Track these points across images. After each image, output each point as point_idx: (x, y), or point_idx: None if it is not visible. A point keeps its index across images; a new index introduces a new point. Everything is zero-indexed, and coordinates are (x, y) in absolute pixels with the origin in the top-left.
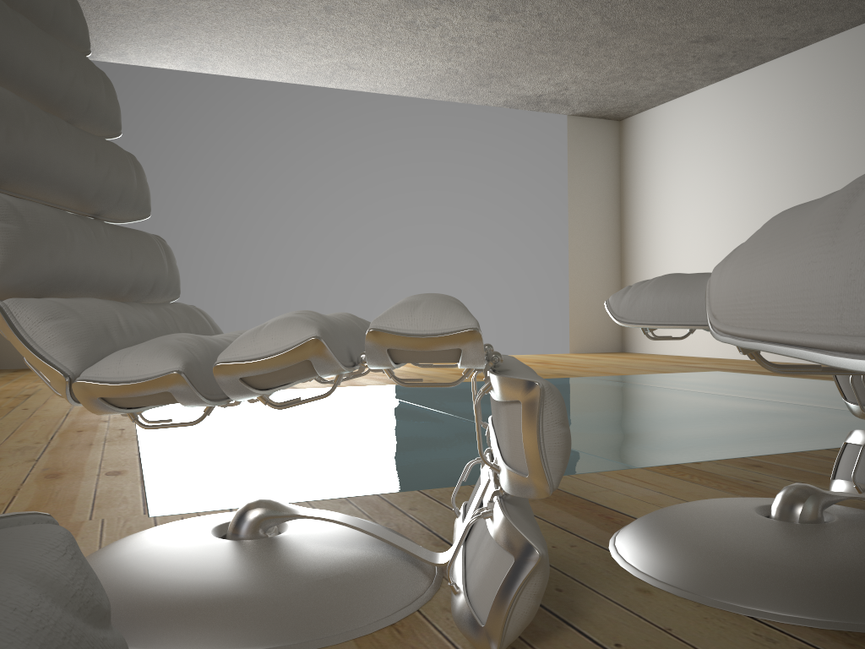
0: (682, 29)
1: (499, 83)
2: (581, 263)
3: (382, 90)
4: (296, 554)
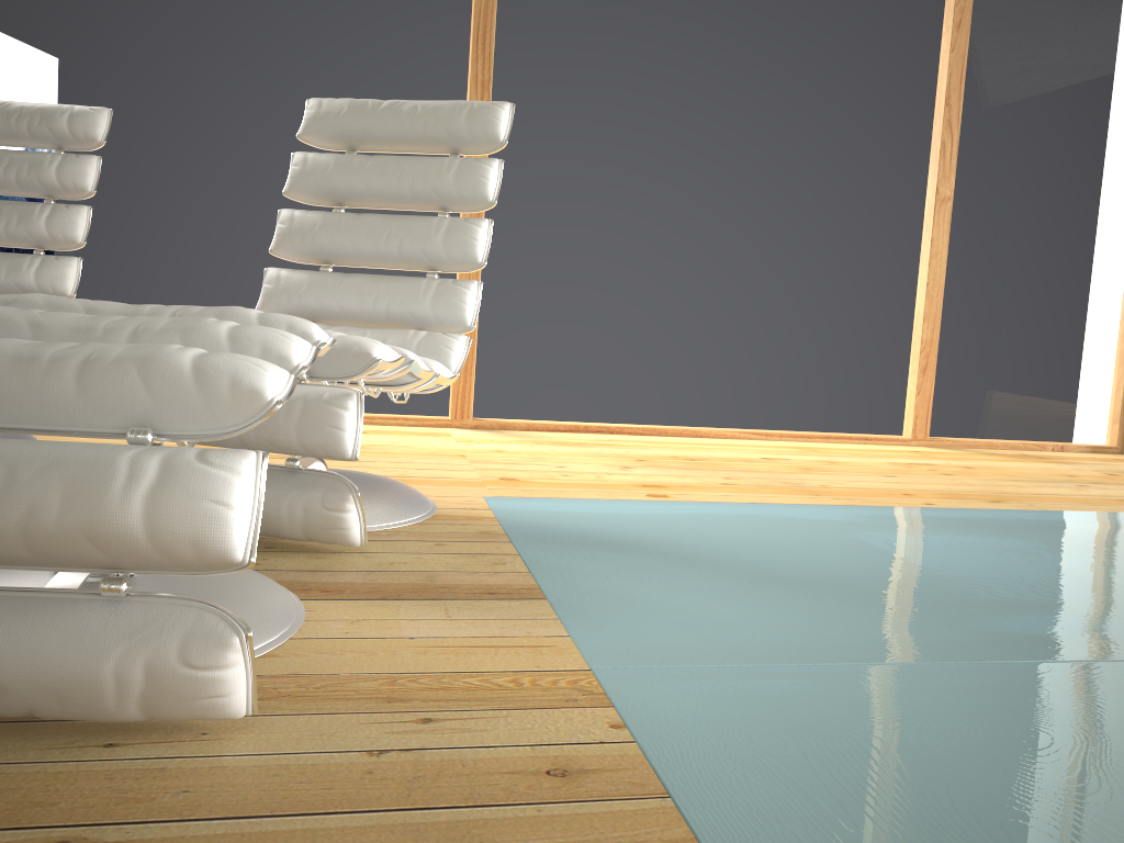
0: None
1: None
2: None
3: None
4: None
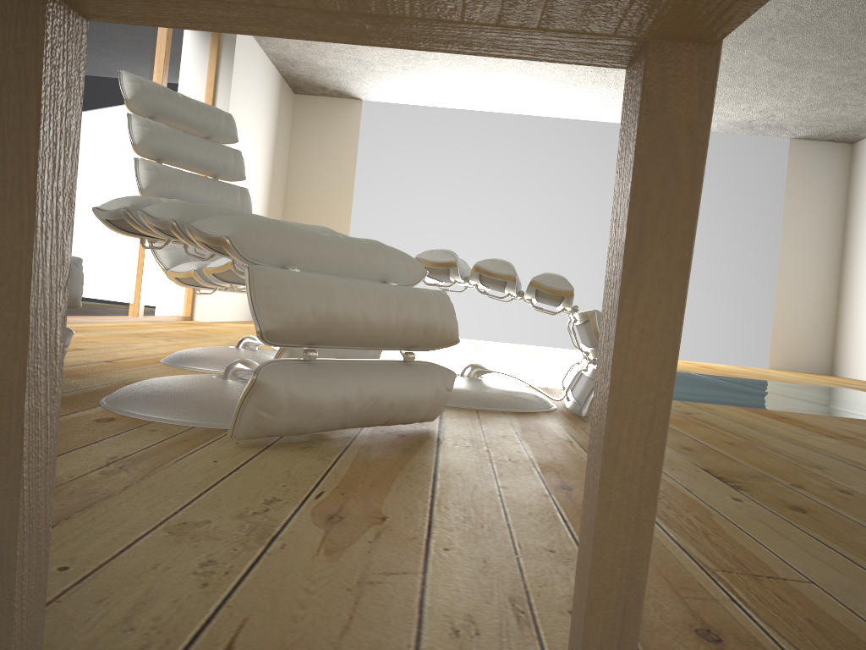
0: (859, 63)
1: None
2: (791, 282)
3: (598, 119)
4: (247, 353)
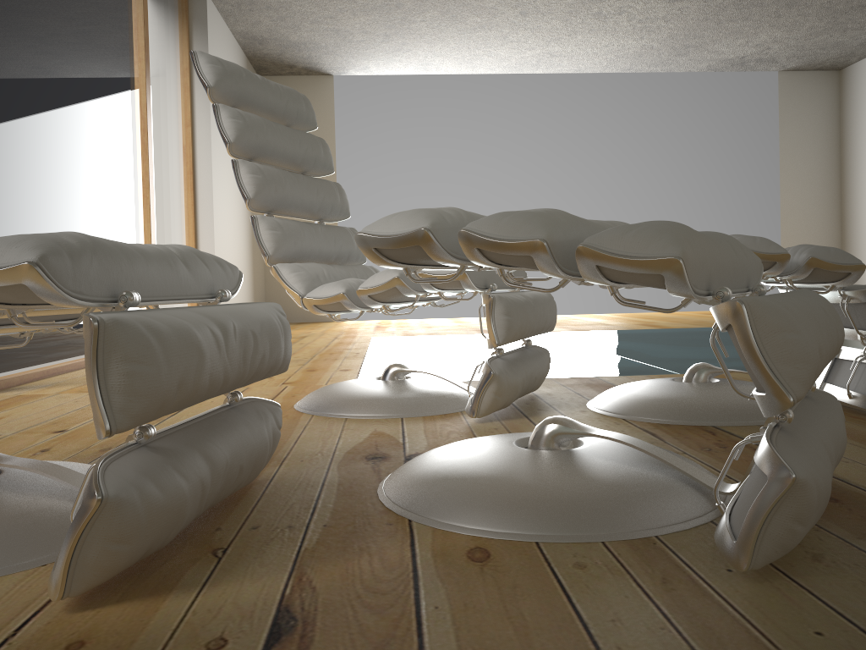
0: None
1: (697, 51)
2: (795, 218)
3: (585, 70)
4: (407, 385)
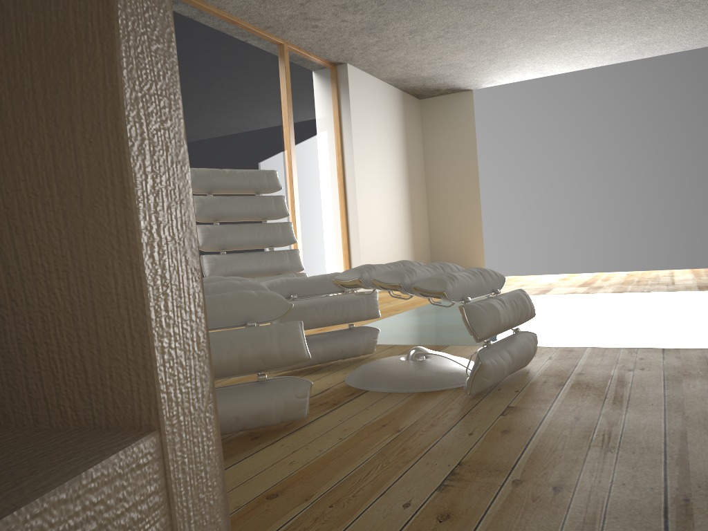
0: None
1: None
2: None
3: (693, 47)
4: None
